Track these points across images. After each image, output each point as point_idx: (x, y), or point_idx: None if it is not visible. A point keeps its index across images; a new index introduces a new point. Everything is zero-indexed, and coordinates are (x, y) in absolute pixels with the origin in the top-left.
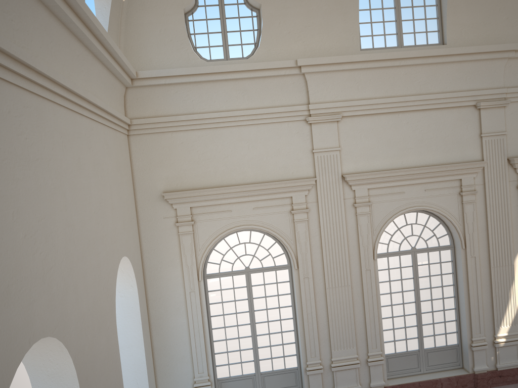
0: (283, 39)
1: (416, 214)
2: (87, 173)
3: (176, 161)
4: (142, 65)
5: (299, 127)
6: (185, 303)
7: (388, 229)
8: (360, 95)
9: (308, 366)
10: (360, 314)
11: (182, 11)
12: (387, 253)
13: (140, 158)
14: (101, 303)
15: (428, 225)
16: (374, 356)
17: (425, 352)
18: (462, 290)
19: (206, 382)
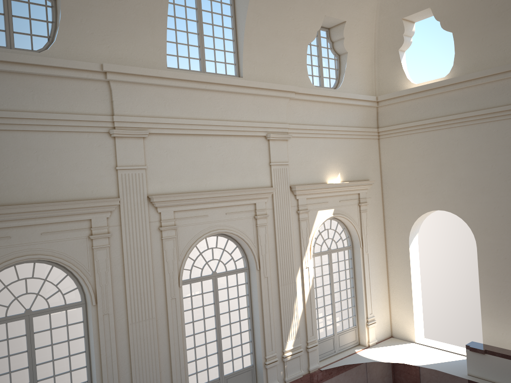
0: (84, 38)
1: (216, 238)
2: None
3: None
4: None
5: (101, 139)
6: None
7: (190, 254)
8: (167, 113)
9: None
10: (165, 349)
11: None
12: (190, 279)
13: None
14: None
15: (225, 249)
16: None
17: (225, 379)
18: (256, 310)
19: None
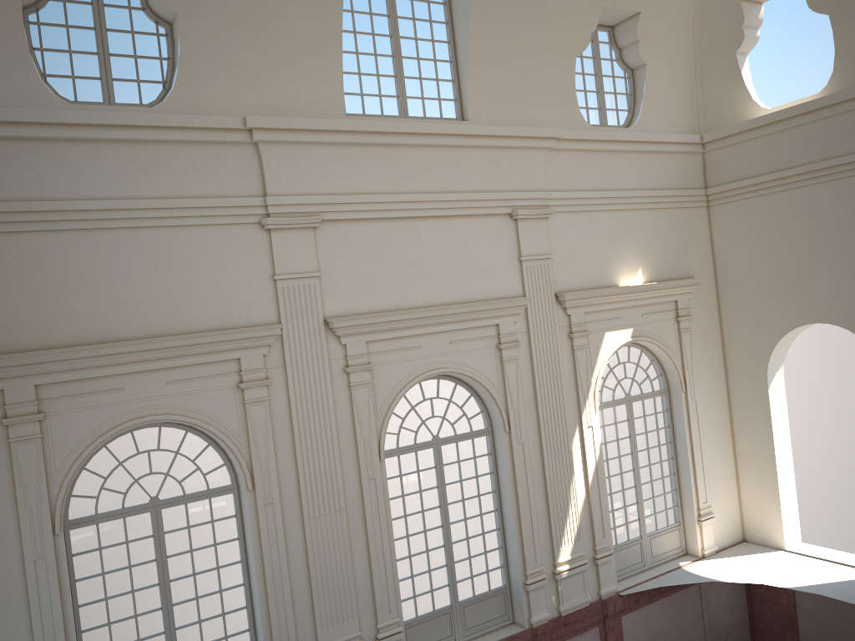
0: (217, 80)
1: (437, 382)
2: None
3: (4, 294)
4: None
5: (250, 234)
6: (25, 585)
7: (395, 410)
8: (349, 187)
9: None
10: (363, 558)
11: (19, 2)
12: (398, 449)
13: None
14: None
15: (453, 400)
16: (387, 628)
17: (460, 607)
18: (507, 497)
19: None
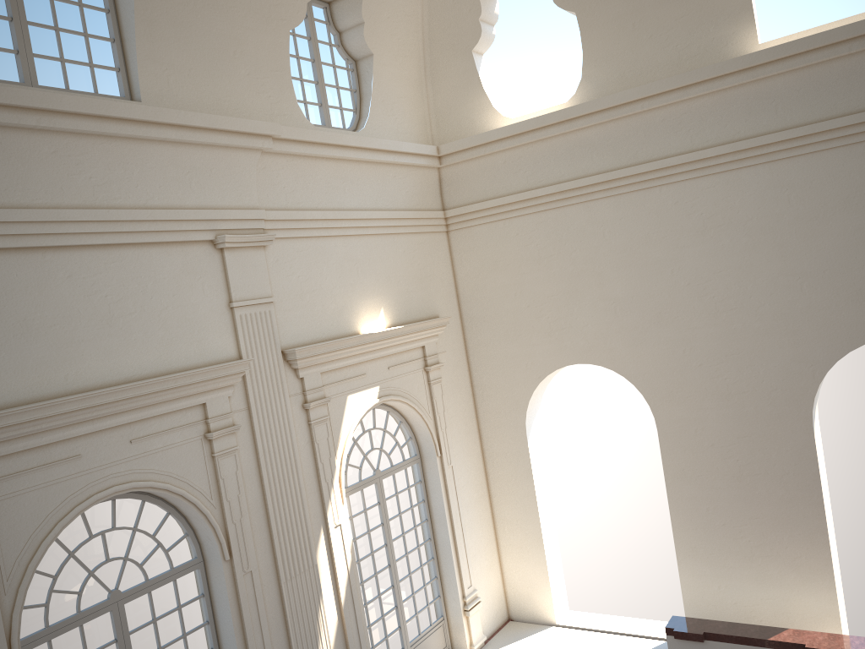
0: None
1: (112, 504)
2: None
3: None
4: None
5: None
6: None
7: (41, 562)
8: None
9: None
10: None
11: None
12: (48, 629)
13: None
14: None
15: (140, 524)
16: None
17: None
18: None
19: None
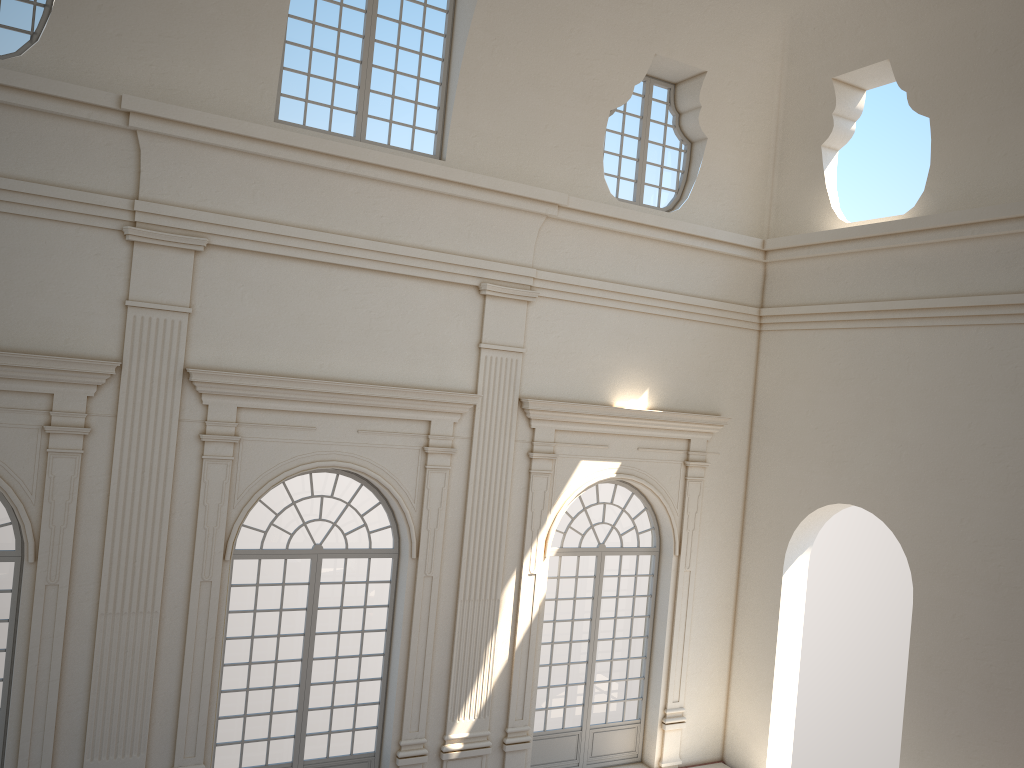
0: (102, 43)
1: (336, 477)
2: None
3: None
4: None
5: (105, 243)
6: None
7: (273, 501)
8: (256, 211)
9: None
10: (172, 679)
11: None
12: (261, 550)
13: None
14: None
15: (357, 504)
16: None
17: (304, 767)
18: (398, 641)
19: None
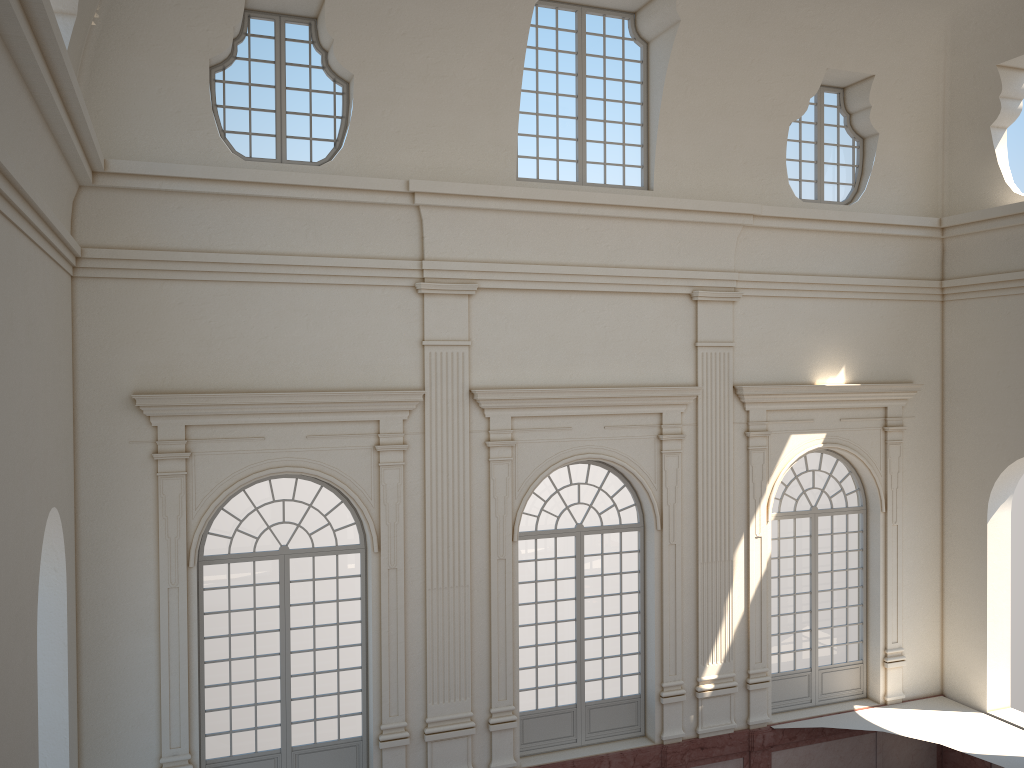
0: (386, 140)
1: (588, 467)
2: (19, 339)
3: (166, 337)
4: (116, 148)
5: (403, 297)
6: (158, 610)
7: (539, 491)
8: (511, 256)
9: (383, 733)
10: (483, 638)
11: (207, 63)
12: (536, 532)
13: (94, 324)
14: (22, 586)
15: (605, 488)
16: (501, 714)
17: (586, 708)
18: (652, 600)
19: (184, 765)
